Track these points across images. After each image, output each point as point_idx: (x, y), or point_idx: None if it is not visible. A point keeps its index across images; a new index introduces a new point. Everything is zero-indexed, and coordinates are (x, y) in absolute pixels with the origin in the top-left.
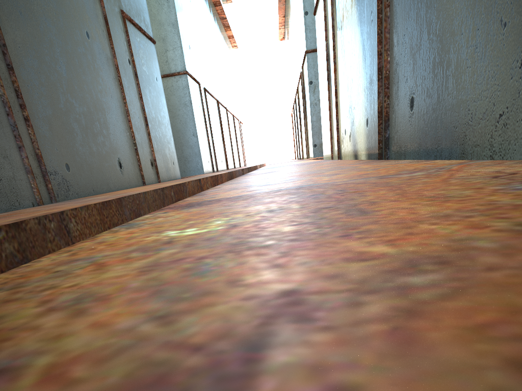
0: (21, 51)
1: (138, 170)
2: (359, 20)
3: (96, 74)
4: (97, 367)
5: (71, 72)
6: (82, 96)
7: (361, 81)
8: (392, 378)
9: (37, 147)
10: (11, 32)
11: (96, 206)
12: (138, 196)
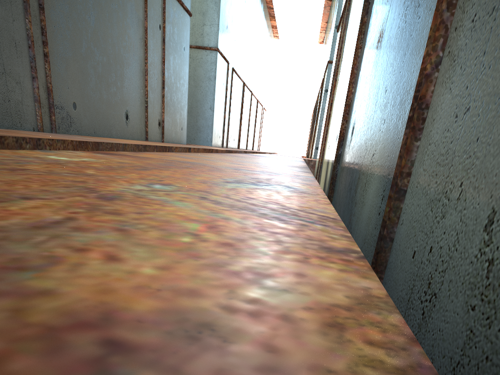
0: None
1: (144, 126)
2: (350, 51)
3: (123, 30)
4: None
5: (99, 23)
6: (104, 48)
7: (341, 102)
8: (1, 174)
9: (50, 81)
10: None
11: (73, 142)
12: (117, 145)
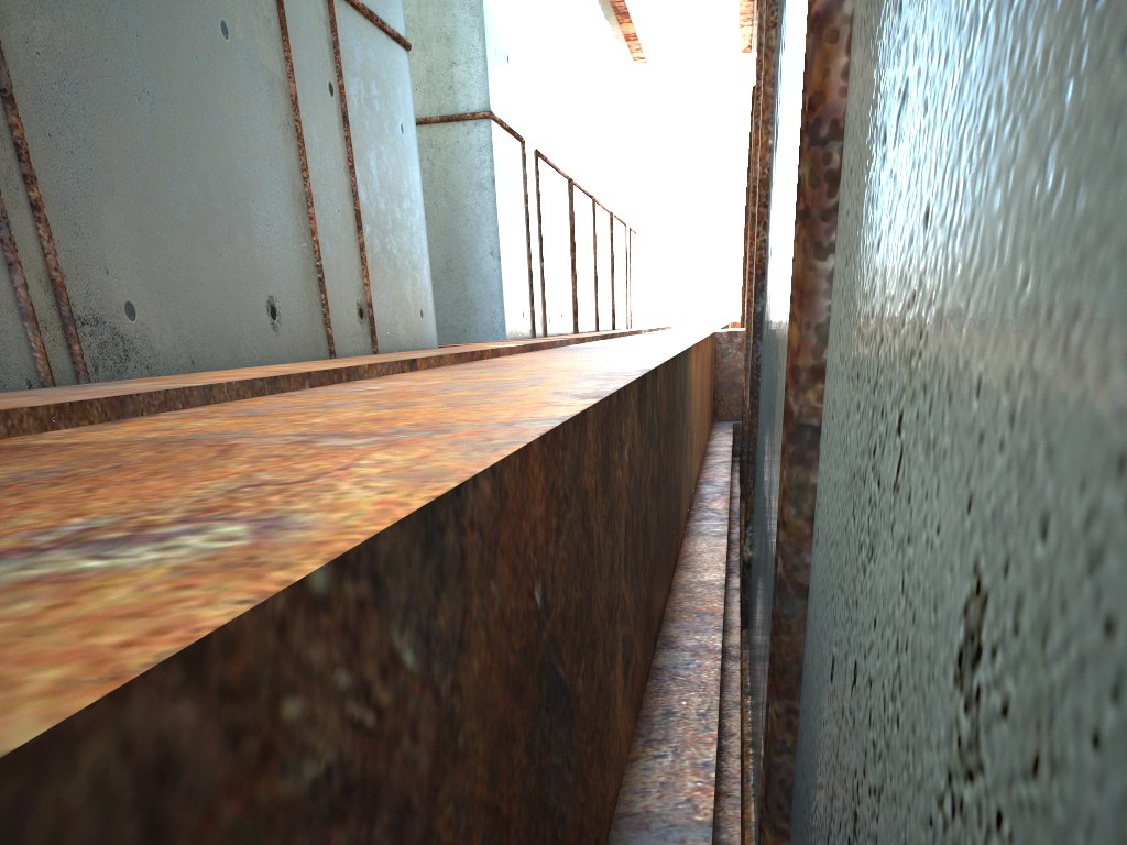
0: (42, 63)
1: (321, 324)
2: None
3: (235, 113)
4: None
5: (169, 108)
6: (190, 162)
7: None
8: None
9: (56, 266)
10: (23, 21)
11: (37, 412)
12: (184, 394)
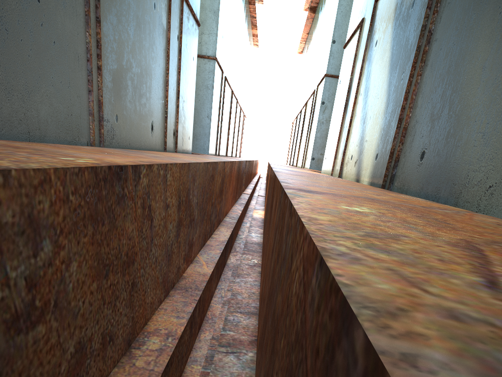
0: (108, 8)
1: (163, 136)
2: (390, 73)
3: (152, 42)
4: (433, 240)
5: (137, 35)
6: (139, 59)
7: (379, 122)
8: None
9: (101, 94)
10: None
11: (179, 165)
12: (196, 165)
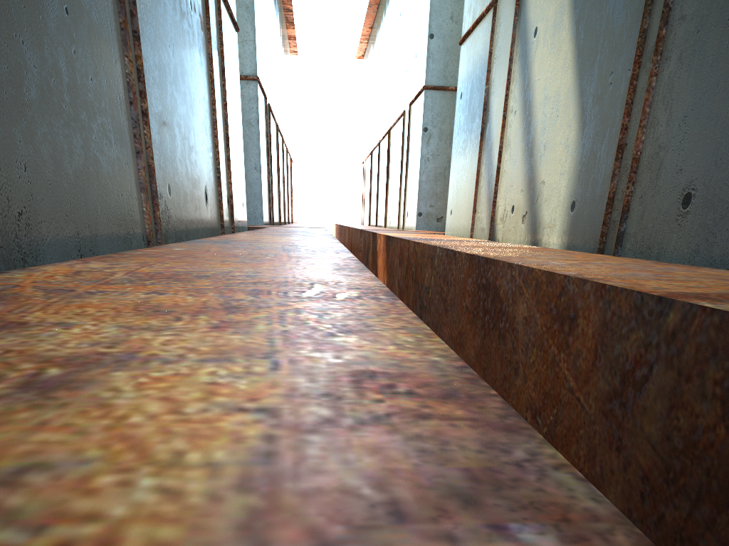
0: (143, 15)
1: (218, 207)
2: (579, 76)
3: (194, 62)
4: None
5: (177, 54)
6: (183, 92)
7: (568, 152)
8: None
9: (152, 156)
10: None
11: None
12: None
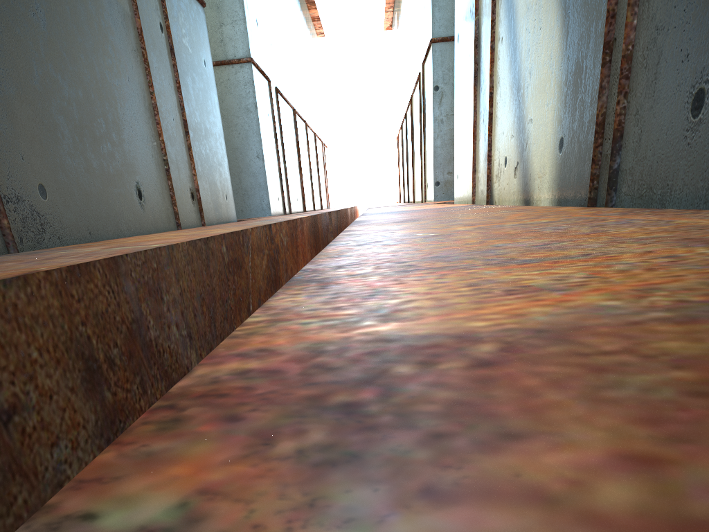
0: None
1: (169, 204)
2: None
3: (102, 37)
4: None
5: (56, 26)
6: (75, 72)
7: (553, 72)
8: None
9: None
10: None
11: (51, 276)
12: (156, 254)
